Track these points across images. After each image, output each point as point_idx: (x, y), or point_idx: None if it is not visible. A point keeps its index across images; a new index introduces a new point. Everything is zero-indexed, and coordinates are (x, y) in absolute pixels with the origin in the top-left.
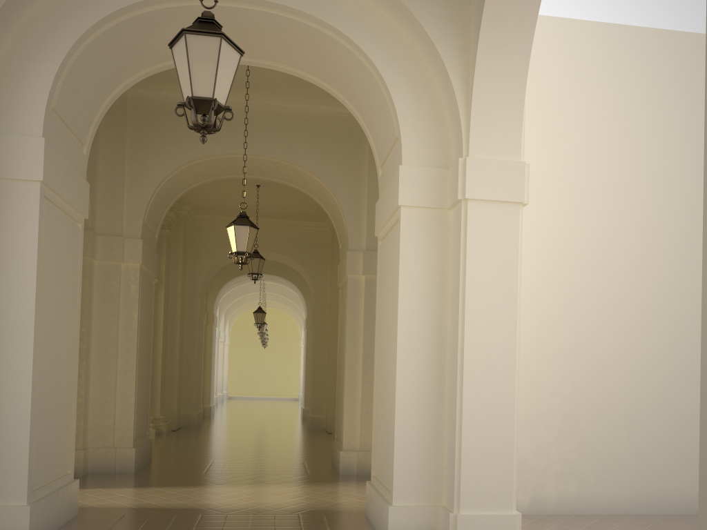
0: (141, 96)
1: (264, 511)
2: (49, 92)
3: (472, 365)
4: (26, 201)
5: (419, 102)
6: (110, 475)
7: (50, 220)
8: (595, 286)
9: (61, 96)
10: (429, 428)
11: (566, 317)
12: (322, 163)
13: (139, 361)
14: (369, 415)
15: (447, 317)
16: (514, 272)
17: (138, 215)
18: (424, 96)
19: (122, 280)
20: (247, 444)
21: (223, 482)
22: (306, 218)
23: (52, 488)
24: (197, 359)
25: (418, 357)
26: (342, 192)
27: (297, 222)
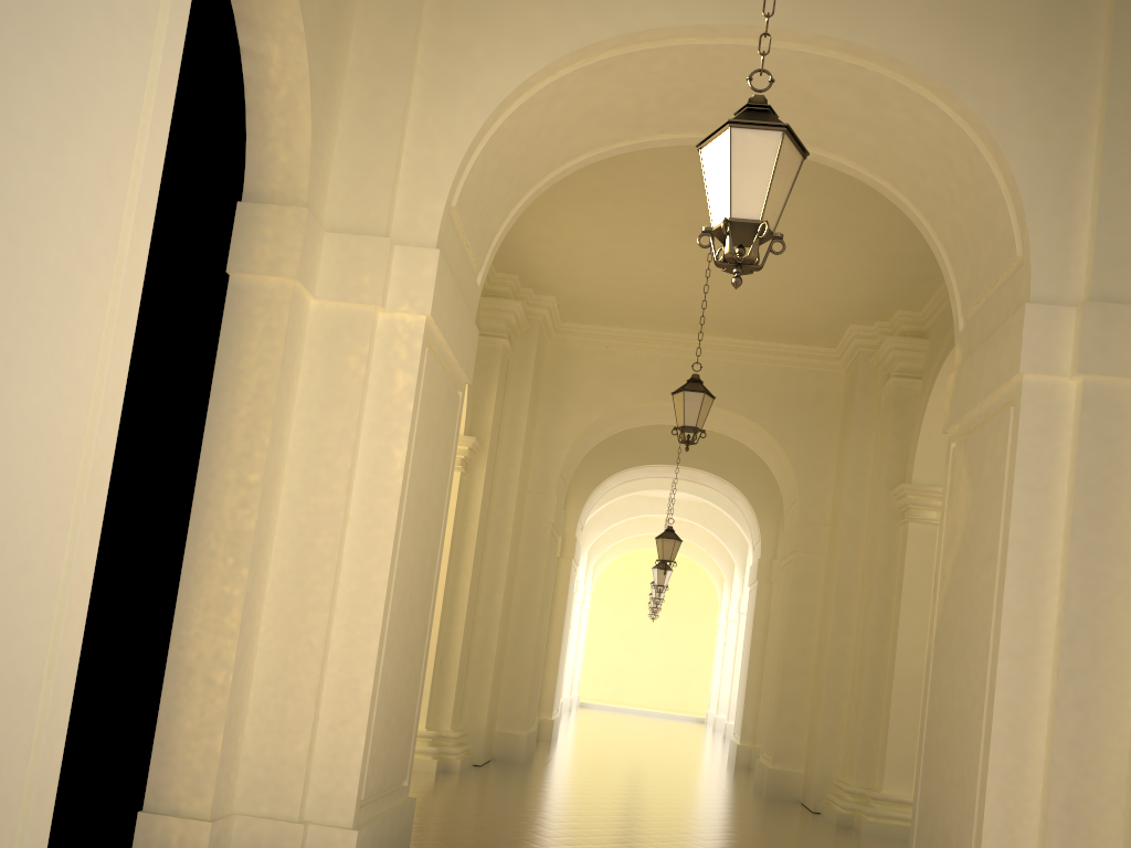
0: None
1: None
2: None
3: None
4: None
5: None
6: None
7: None
8: None
9: None
10: None
11: None
12: (961, 52)
13: (399, 587)
14: (1073, 818)
15: None
16: None
17: (435, 187)
18: None
19: (375, 358)
20: (640, 826)
21: None
22: (795, 335)
23: None
24: (539, 620)
25: None
26: (1018, 135)
27: (772, 346)
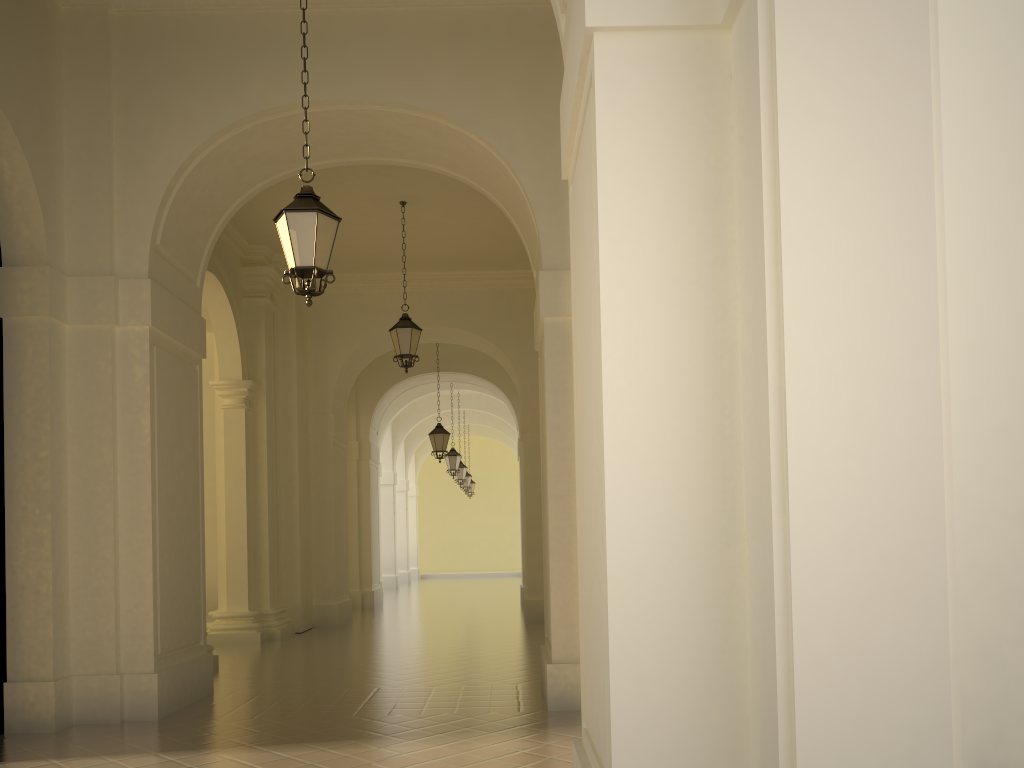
0: (134, 11)
1: None
2: None
3: (813, 431)
4: None
5: None
6: (111, 726)
7: None
8: None
9: None
10: (703, 616)
11: None
12: (481, 105)
13: (164, 511)
14: None
15: (734, 317)
16: (923, 161)
17: (141, 235)
18: None
19: (119, 359)
20: (405, 653)
21: (309, 737)
22: (498, 264)
23: None
24: (335, 514)
25: (662, 427)
26: (523, 158)
27: (485, 273)
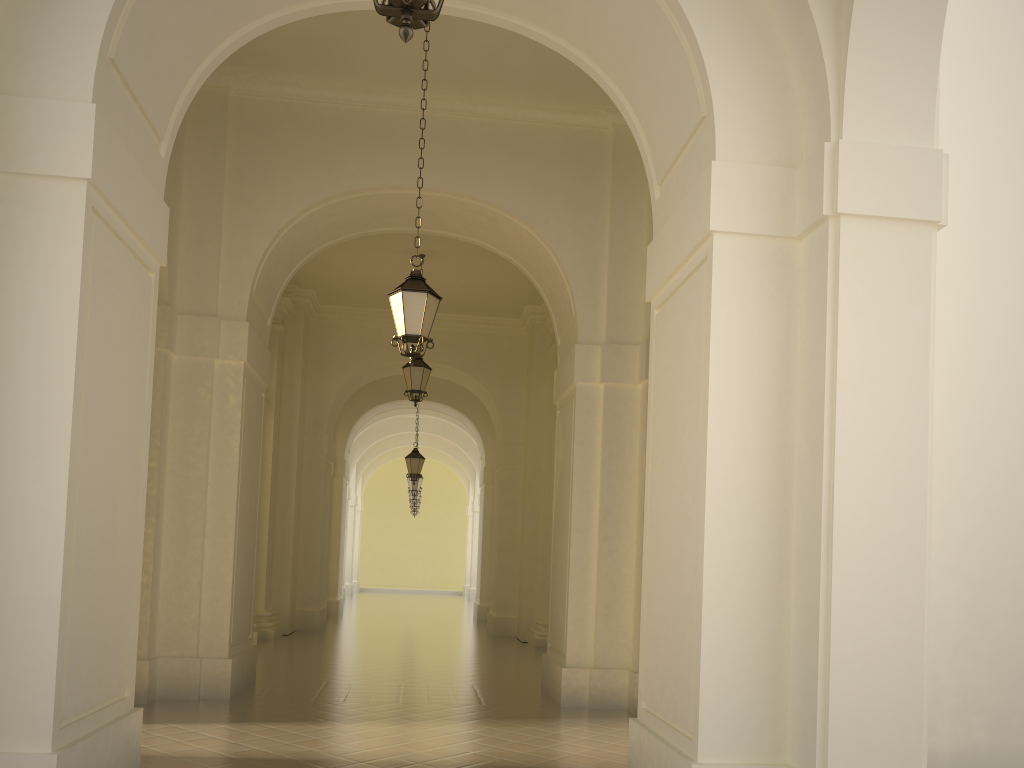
0: (250, 95)
1: (453, 766)
2: (105, 27)
3: (849, 511)
4: (62, 215)
5: (745, 53)
6: (192, 701)
7: (103, 253)
8: (1017, 391)
9: (126, 39)
10: (763, 626)
11: (968, 442)
12: (536, 204)
13: (240, 519)
14: (609, 610)
15: (793, 429)
16: (923, 347)
17: (242, 284)
18: (755, 43)
19: (215, 387)
20: (401, 657)
21: (375, 717)
22: (490, 311)
23: (97, 723)
24: (322, 526)
25: (743, 498)
26: (567, 250)
27: (476, 318)
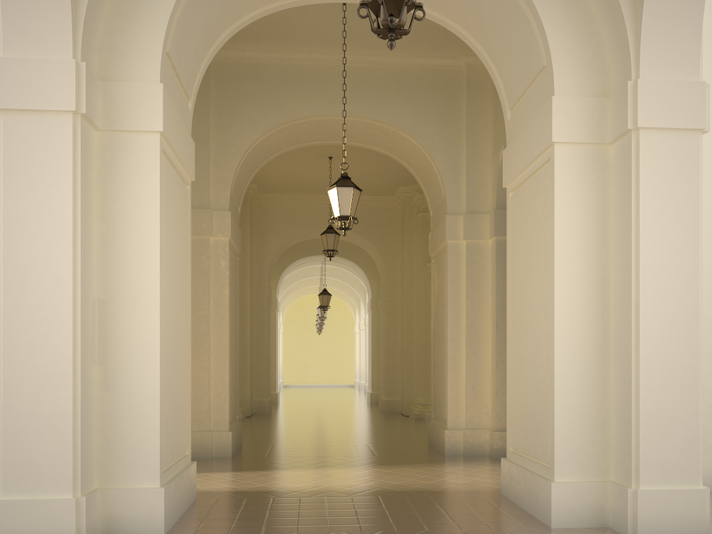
0: (223, 59)
1: (389, 492)
2: (165, 33)
3: (649, 319)
4: (146, 155)
5: (571, 23)
6: (208, 459)
7: (168, 177)
8: None
9: (174, 39)
10: (593, 395)
11: None
12: (416, 121)
13: (231, 341)
14: (474, 391)
15: (609, 268)
16: (695, 211)
17: (225, 186)
18: (578, 16)
19: (211, 255)
20: (330, 428)
21: (328, 465)
22: (374, 192)
23: (177, 470)
24: (267, 344)
25: (579, 314)
26: (438, 152)
27: (364, 197)
